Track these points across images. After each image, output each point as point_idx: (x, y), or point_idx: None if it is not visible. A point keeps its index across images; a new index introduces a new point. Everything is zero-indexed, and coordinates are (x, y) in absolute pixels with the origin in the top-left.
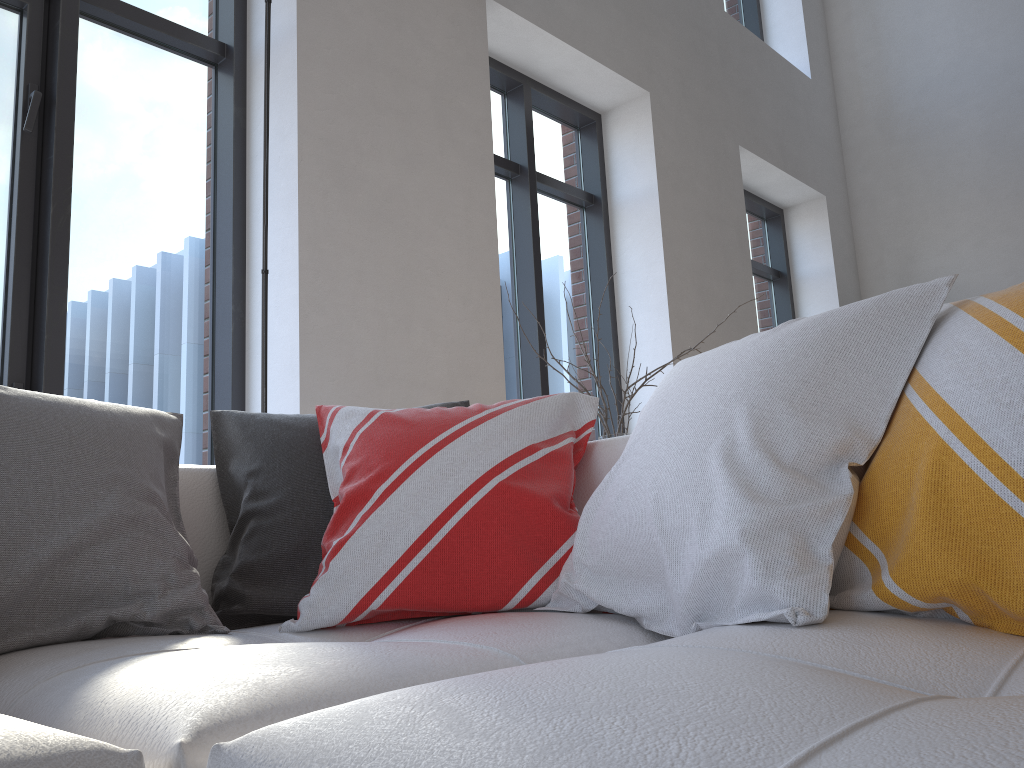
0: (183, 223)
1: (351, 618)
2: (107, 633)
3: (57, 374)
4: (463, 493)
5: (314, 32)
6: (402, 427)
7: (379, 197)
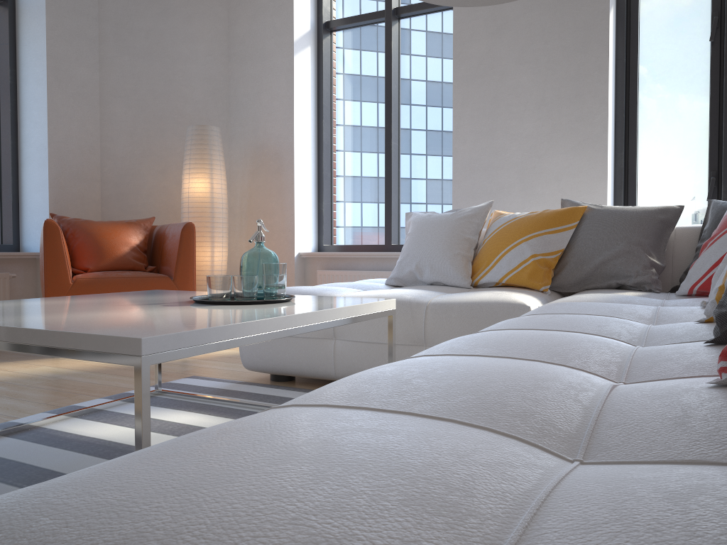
0: None
1: (690, 292)
2: (622, 288)
3: None
4: None
5: None
6: None
7: None
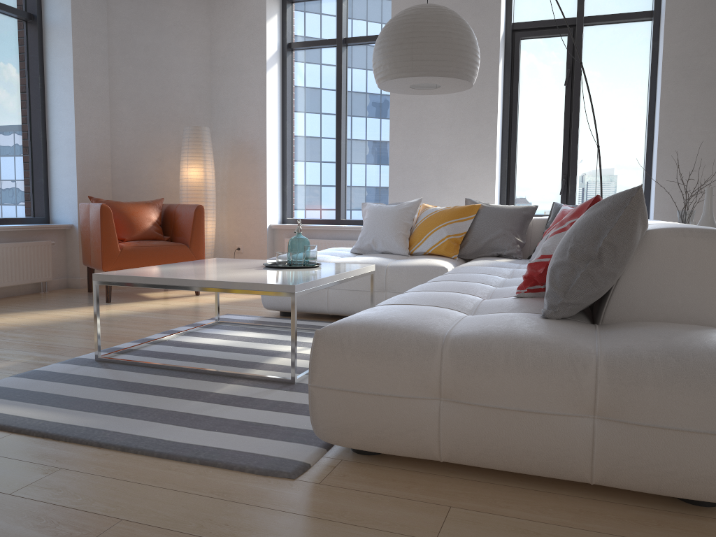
0: (631, 100)
1: None
2: (500, 256)
3: (574, 171)
4: None
5: (675, 4)
6: (560, 215)
7: (710, 74)
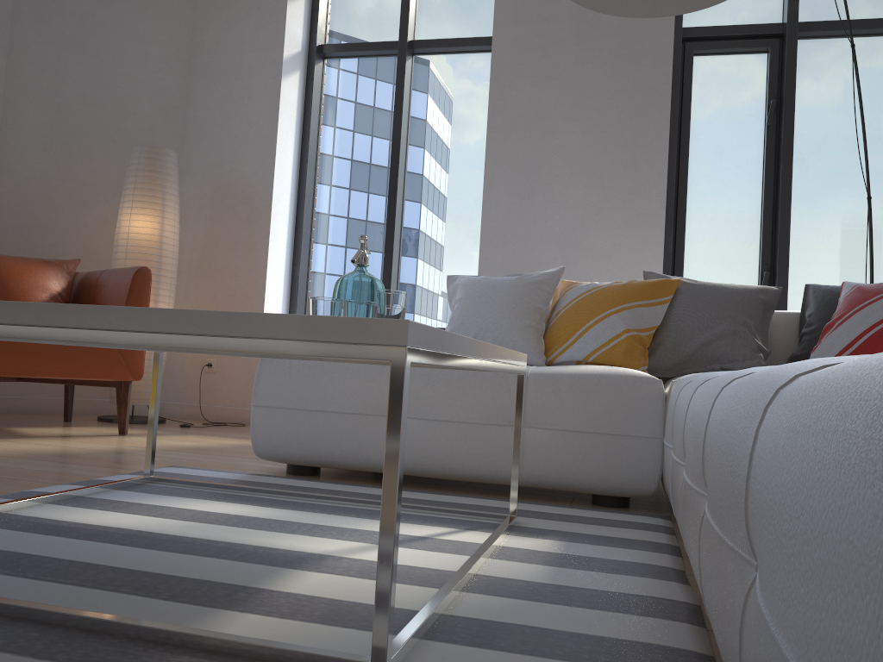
0: (872, 153)
1: None
2: None
3: (784, 259)
4: (871, 326)
5: None
6: (859, 293)
7: None
